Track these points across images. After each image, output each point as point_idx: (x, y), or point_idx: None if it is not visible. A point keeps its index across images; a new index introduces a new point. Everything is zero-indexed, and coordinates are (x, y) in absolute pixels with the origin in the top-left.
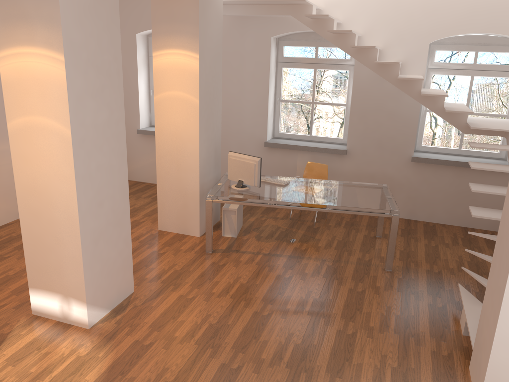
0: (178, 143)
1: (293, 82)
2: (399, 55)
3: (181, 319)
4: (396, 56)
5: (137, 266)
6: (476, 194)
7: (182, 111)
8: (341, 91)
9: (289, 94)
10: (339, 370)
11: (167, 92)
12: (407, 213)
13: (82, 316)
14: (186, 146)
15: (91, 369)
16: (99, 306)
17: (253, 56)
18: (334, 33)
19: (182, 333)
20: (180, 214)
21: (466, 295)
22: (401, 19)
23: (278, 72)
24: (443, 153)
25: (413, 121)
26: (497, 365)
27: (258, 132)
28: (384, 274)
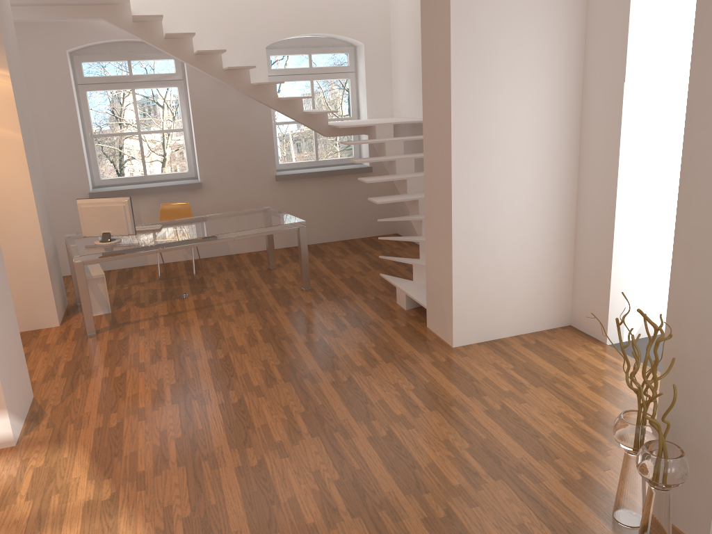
0: None
1: None
2: (237, 63)
3: (131, 394)
4: (234, 65)
5: None
6: (346, 202)
7: None
8: (153, 121)
9: None
10: (333, 366)
11: None
12: (285, 241)
13: (2, 431)
14: (13, 202)
15: (70, 468)
16: (16, 414)
17: (44, 79)
18: (168, 38)
19: (147, 402)
20: (20, 302)
21: (393, 278)
22: (230, 22)
23: (82, 99)
24: (302, 168)
25: (268, 135)
26: (459, 298)
27: (75, 181)
28: (306, 293)
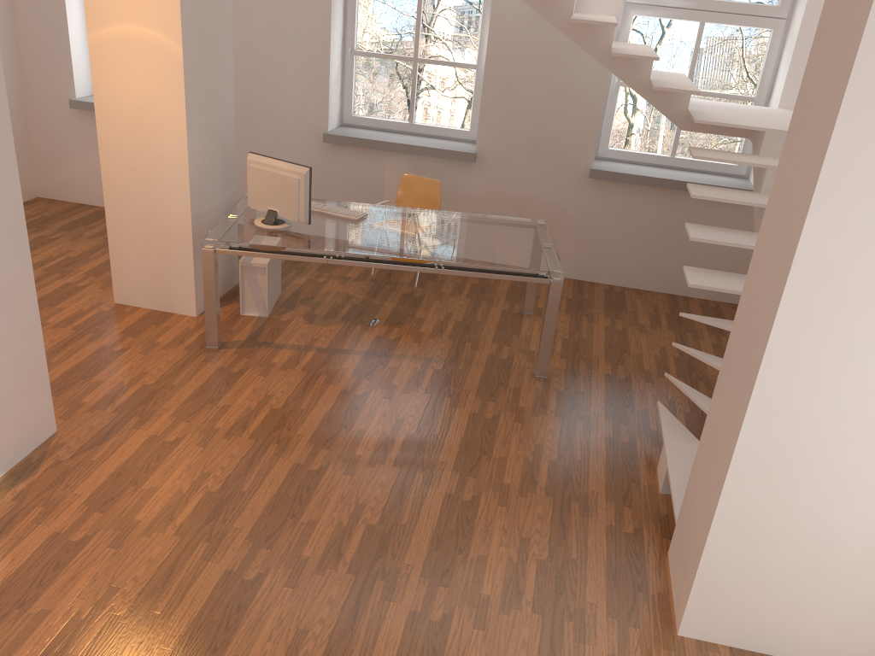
0: (145, 134)
1: (380, 17)
2: None
3: (151, 485)
4: None
5: (67, 378)
6: None
7: (148, 67)
8: (471, 40)
9: (373, 41)
10: (445, 572)
11: (114, 27)
12: (578, 270)
13: None
14: (161, 140)
15: None
16: None
17: None
18: None
19: (151, 514)
20: (156, 273)
21: (670, 422)
22: None
23: None
24: (644, 164)
25: (595, 102)
26: (716, 560)
27: (312, 113)
28: (533, 385)
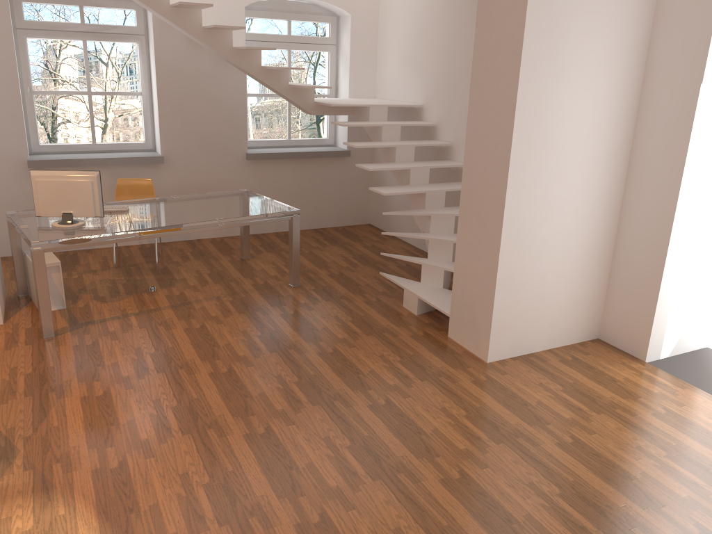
0: None
1: None
2: (212, 22)
3: (125, 420)
4: (208, 23)
5: None
6: (320, 188)
7: None
8: (94, 80)
9: None
10: (362, 384)
11: None
12: (252, 227)
13: None
14: None
15: (74, 532)
16: None
17: None
18: None
19: (150, 432)
20: None
21: (397, 279)
22: None
23: (21, 46)
24: (273, 147)
25: (241, 108)
26: (499, 309)
27: (11, 145)
28: (296, 291)
